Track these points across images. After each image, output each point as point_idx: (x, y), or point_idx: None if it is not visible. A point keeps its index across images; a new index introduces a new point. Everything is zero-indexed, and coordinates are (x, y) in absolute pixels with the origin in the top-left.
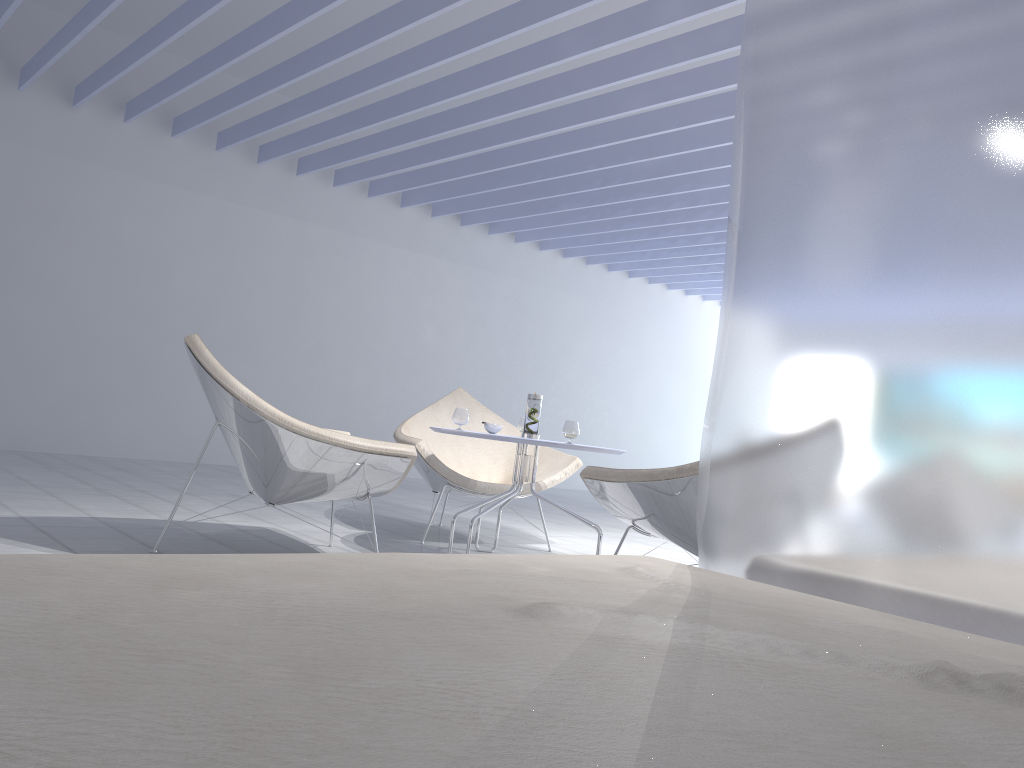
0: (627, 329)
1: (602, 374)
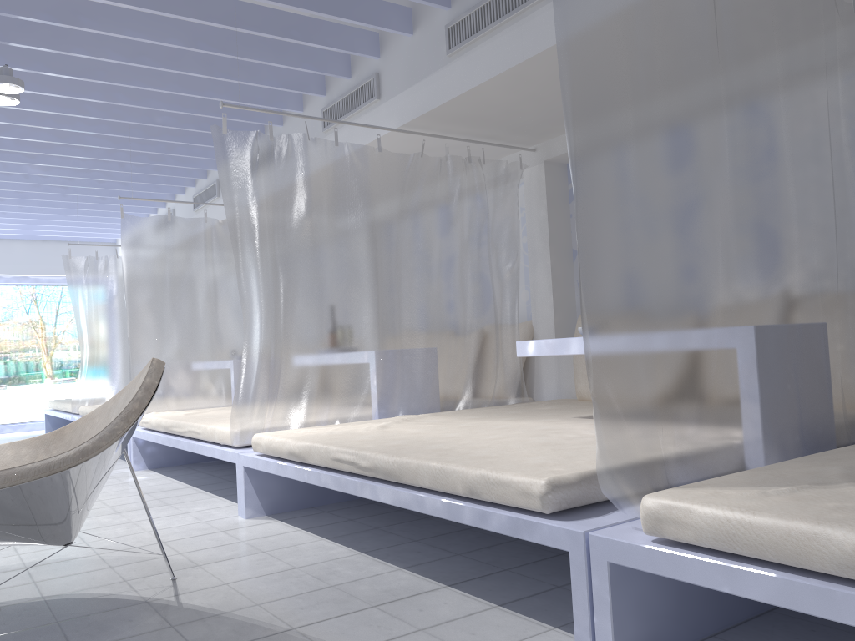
0: None
1: None
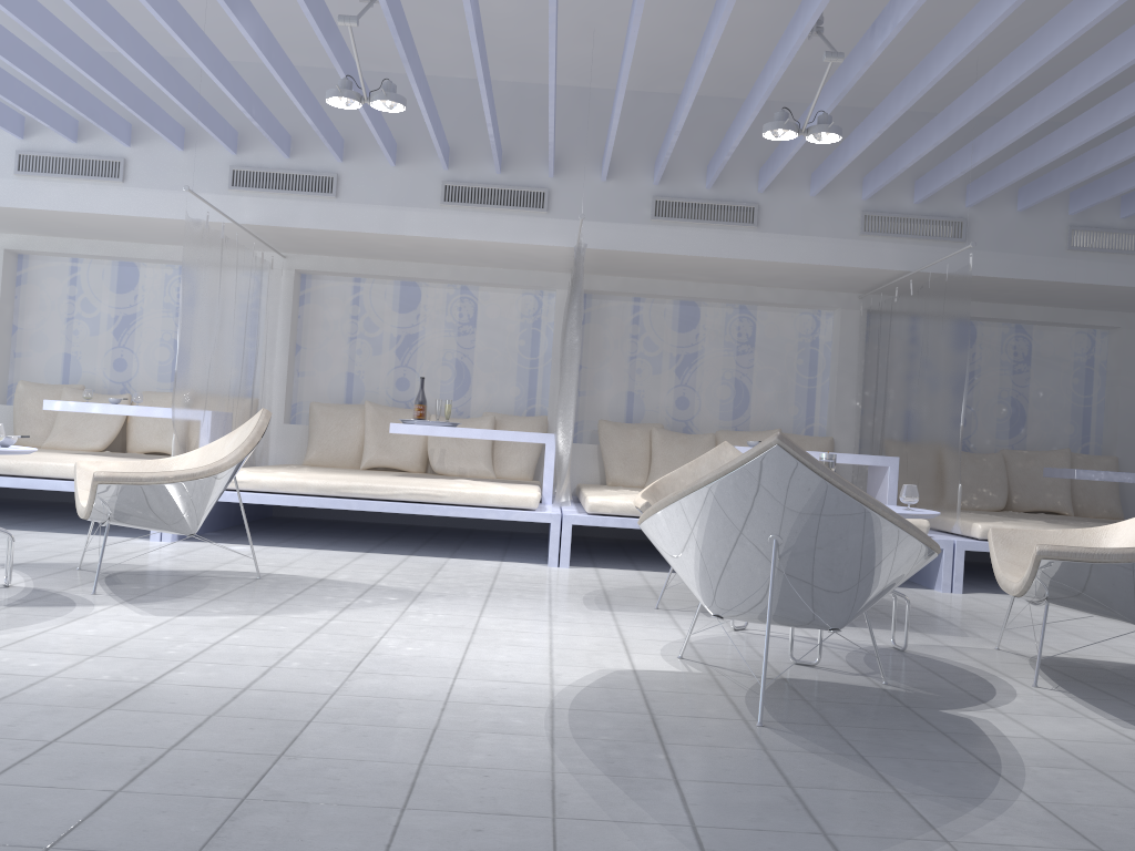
0: None
1: None
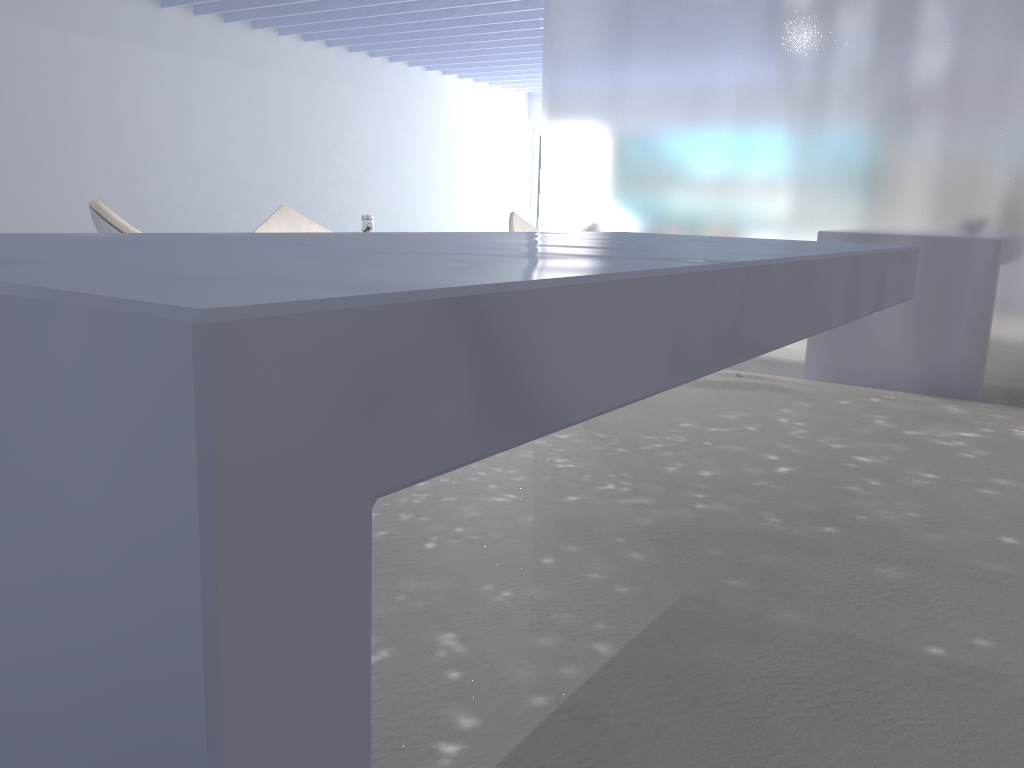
0: (394, 113)
1: (375, 159)
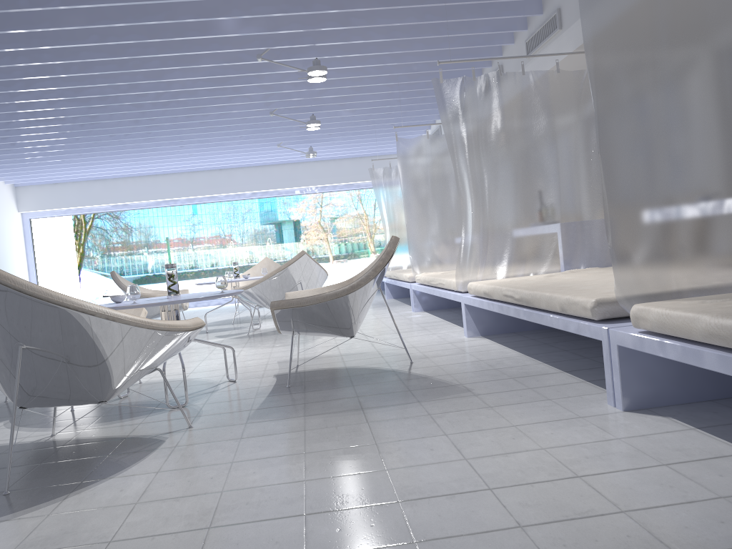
0: None
1: None
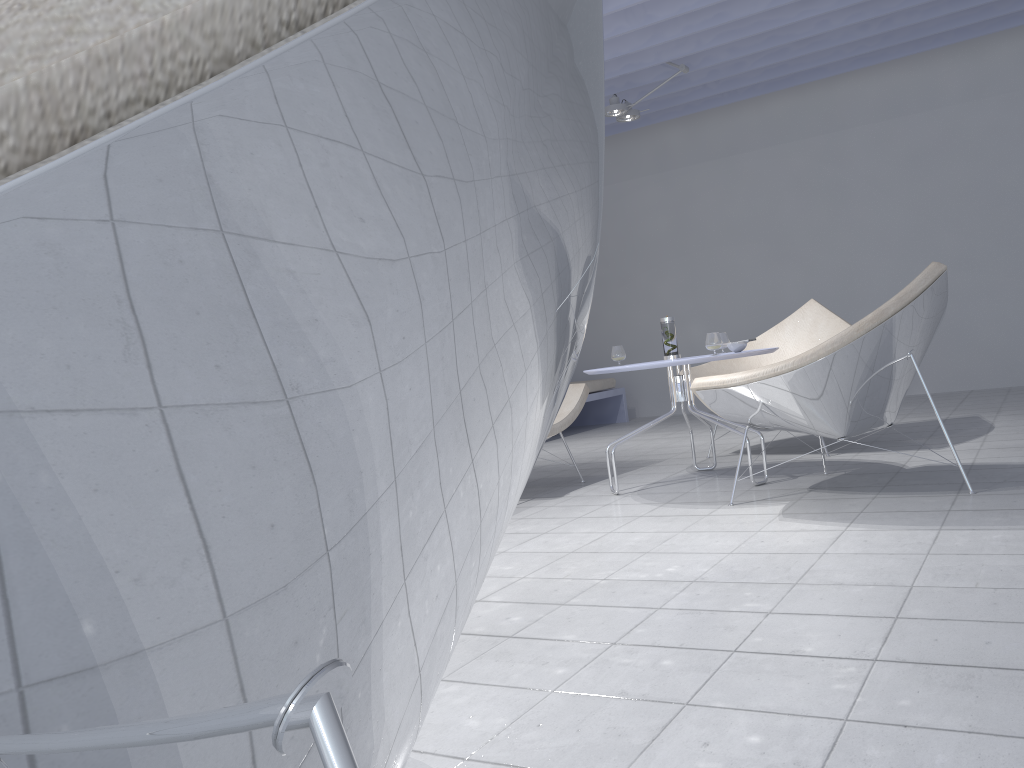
0: None
1: None
